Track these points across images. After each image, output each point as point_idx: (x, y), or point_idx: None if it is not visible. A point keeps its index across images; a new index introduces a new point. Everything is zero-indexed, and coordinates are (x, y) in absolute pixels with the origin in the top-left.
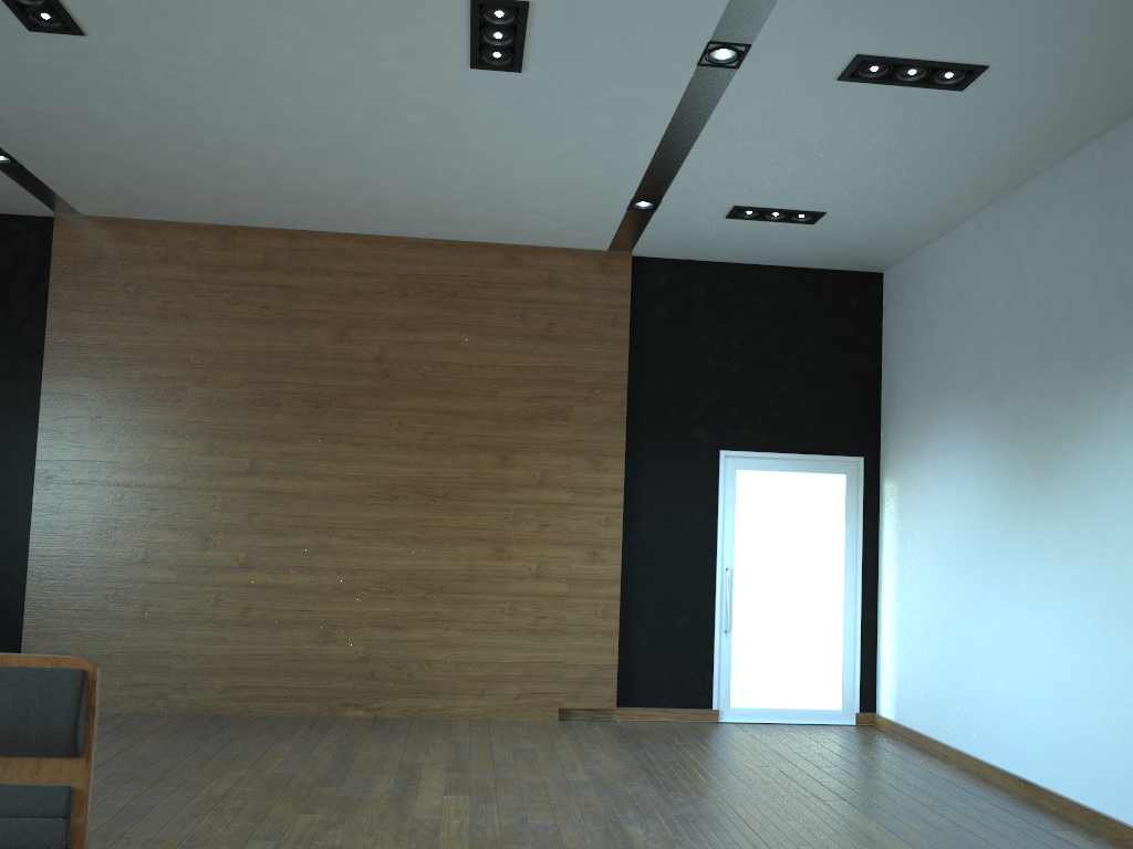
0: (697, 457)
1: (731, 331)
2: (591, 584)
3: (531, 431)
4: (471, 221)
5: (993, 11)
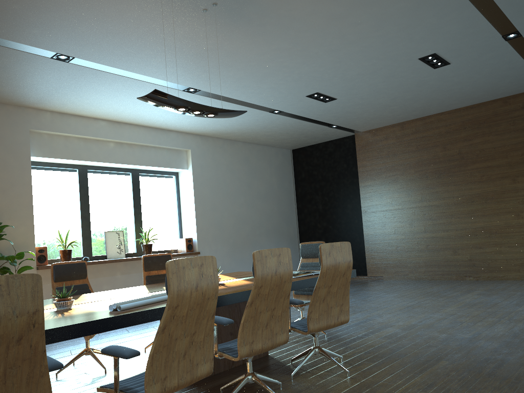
0: None
1: None
2: None
3: None
4: (480, 96)
5: None
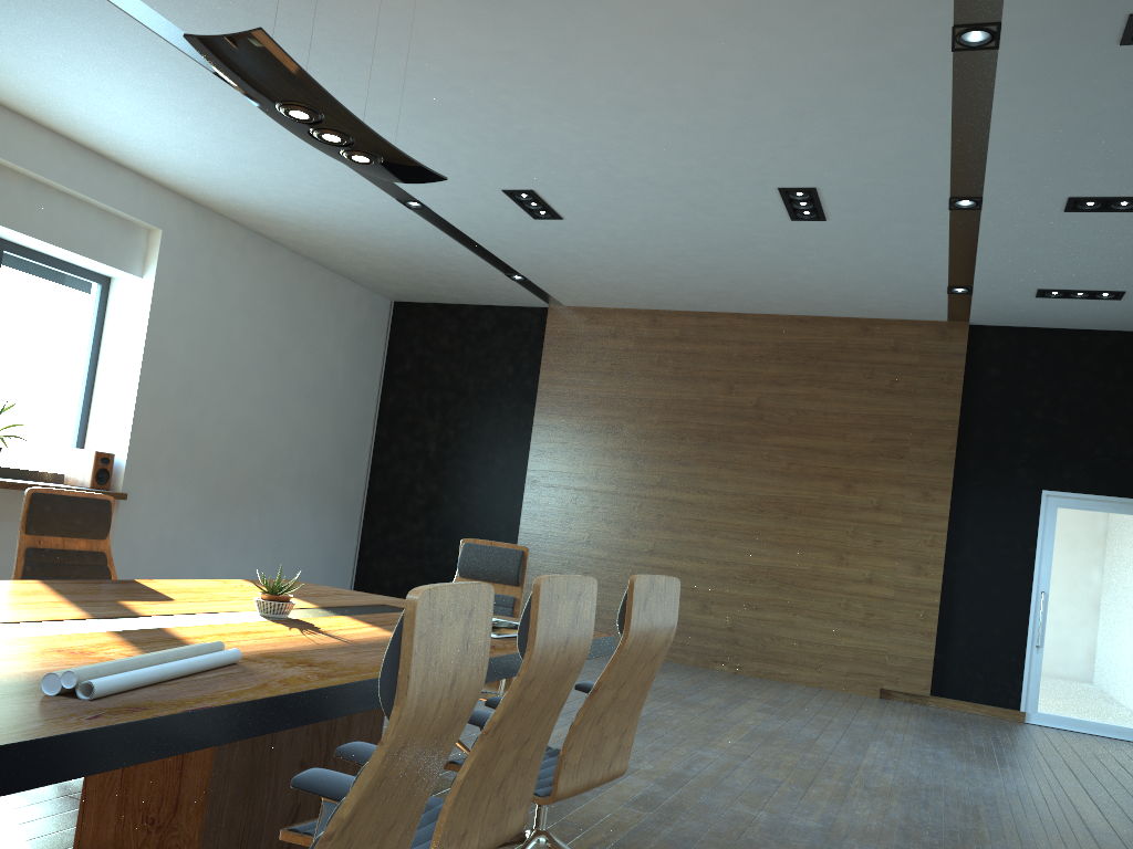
0: (1020, 494)
1: (1060, 387)
2: (914, 592)
3: (872, 466)
4: (828, 304)
5: None
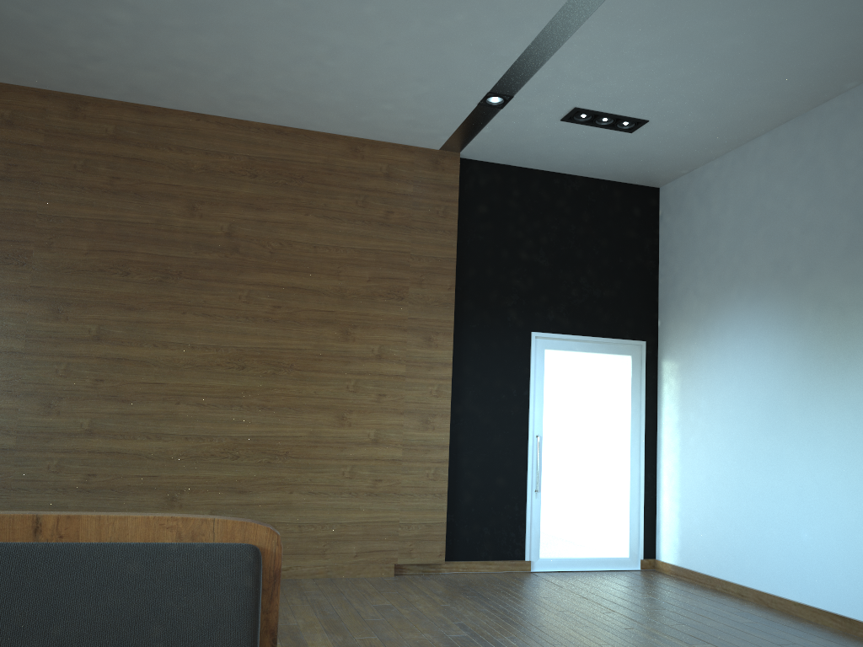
0: (512, 337)
1: (541, 228)
2: (423, 449)
3: (371, 309)
4: (327, 108)
5: None
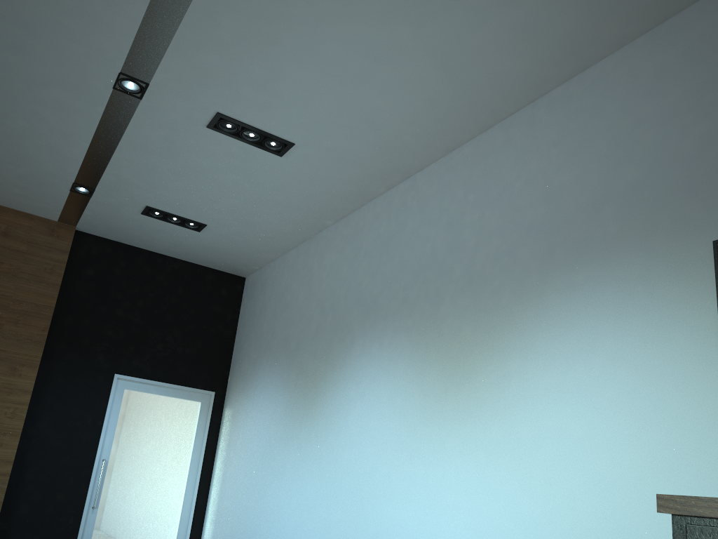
0: (97, 376)
1: (139, 294)
2: None
3: None
4: None
5: (294, 106)
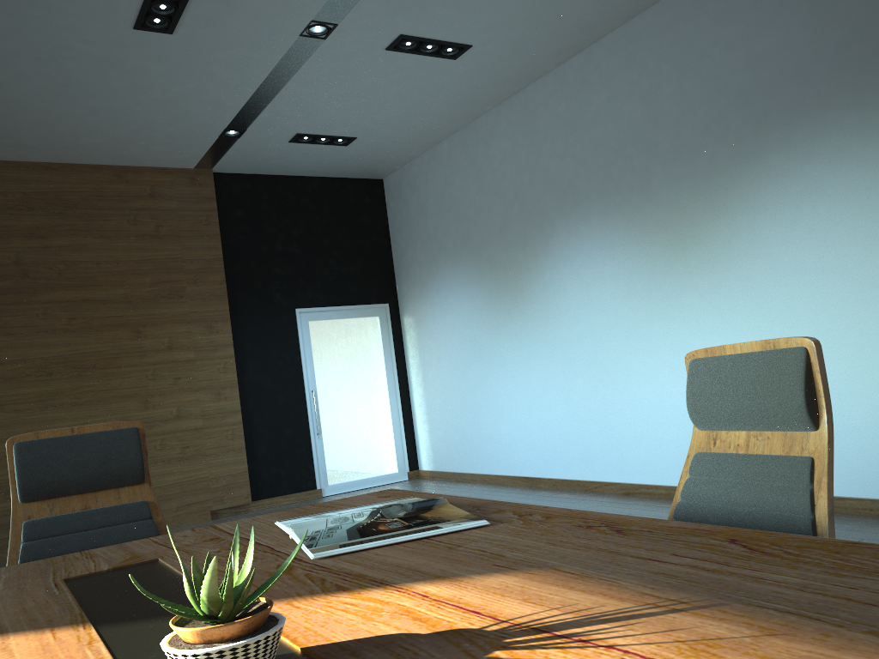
0: (280, 315)
1: (291, 224)
2: (220, 416)
3: (156, 309)
4: (89, 147)
5: (481, 13)
